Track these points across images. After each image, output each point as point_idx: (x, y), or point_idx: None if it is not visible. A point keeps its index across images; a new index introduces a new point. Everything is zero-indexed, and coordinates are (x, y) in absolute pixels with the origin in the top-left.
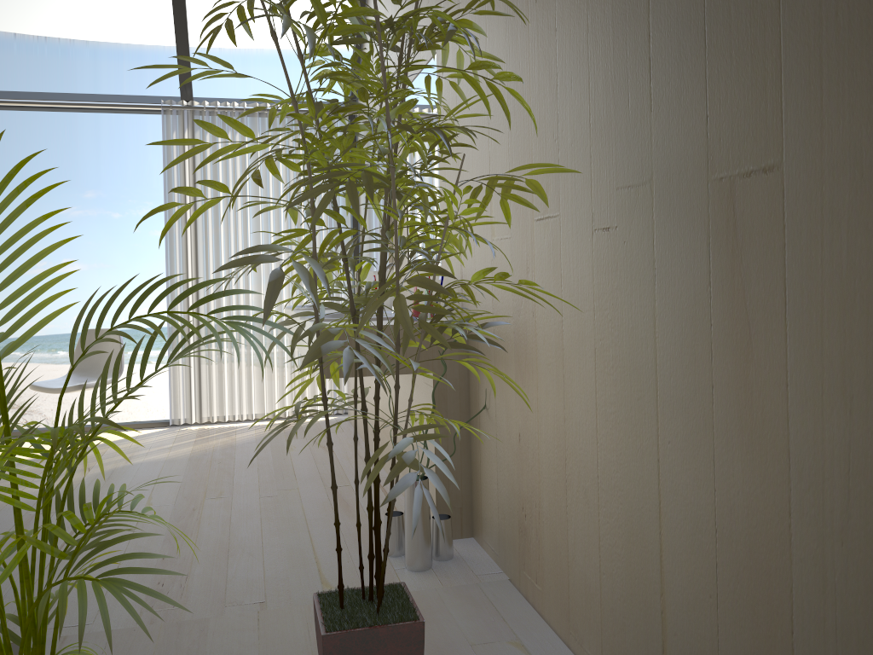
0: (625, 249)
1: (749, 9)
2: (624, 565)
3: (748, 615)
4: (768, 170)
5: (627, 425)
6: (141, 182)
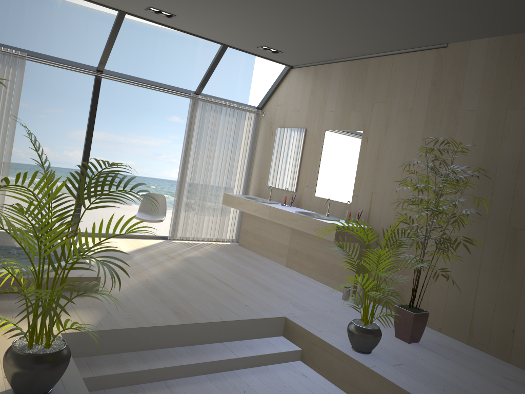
0: (473, 231)
1: None
2: (457, 303)
3: (504, 312)
4: None
5: (466, 271)
6: None
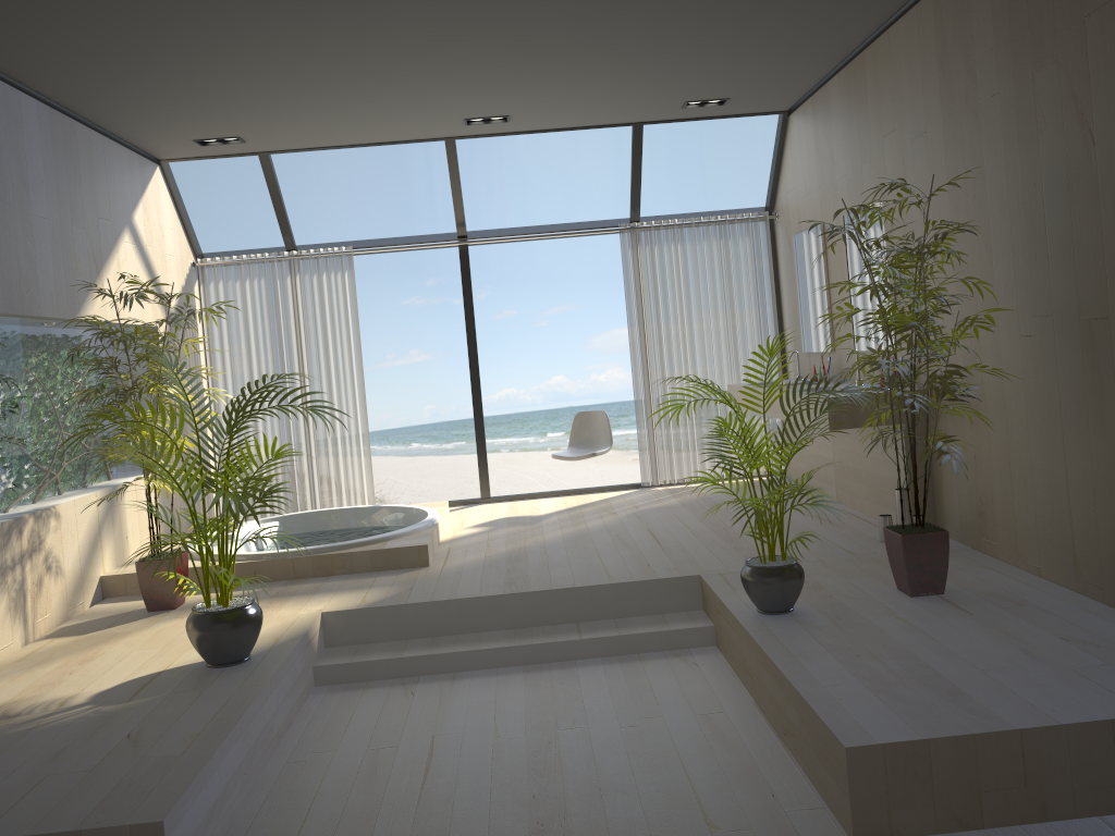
0: (1040, 347)
1: (1092, 250)
2: (1049, 507)
3: (1109, 506)
4: (1104, 318)
5: (1046, 435)
6: (478, 264)
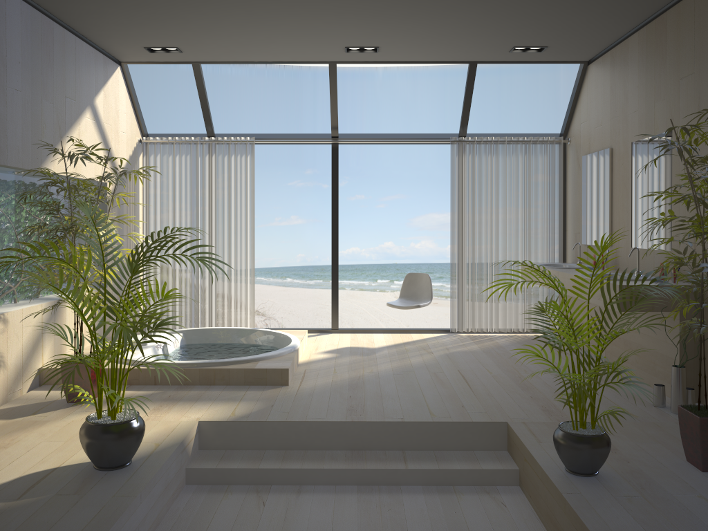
0: None
1: None
2: None
3: None
4: None
5: None
6: (341, 162)
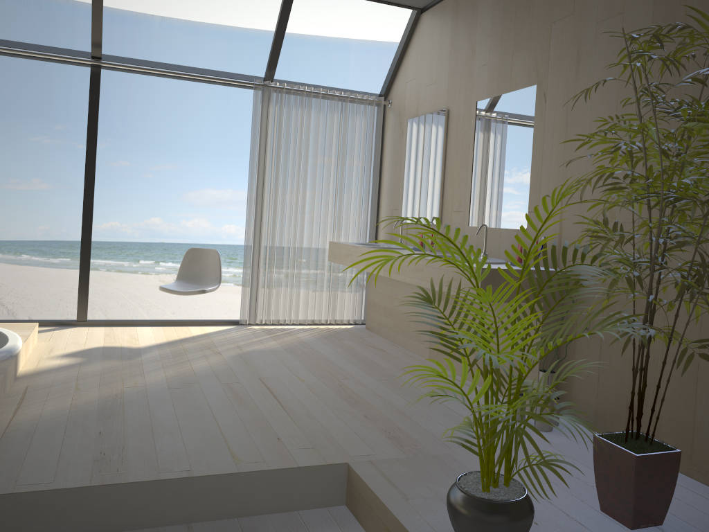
0: None
1: None
2: None
3: None
4: None
5: None
6: (103, 120)
